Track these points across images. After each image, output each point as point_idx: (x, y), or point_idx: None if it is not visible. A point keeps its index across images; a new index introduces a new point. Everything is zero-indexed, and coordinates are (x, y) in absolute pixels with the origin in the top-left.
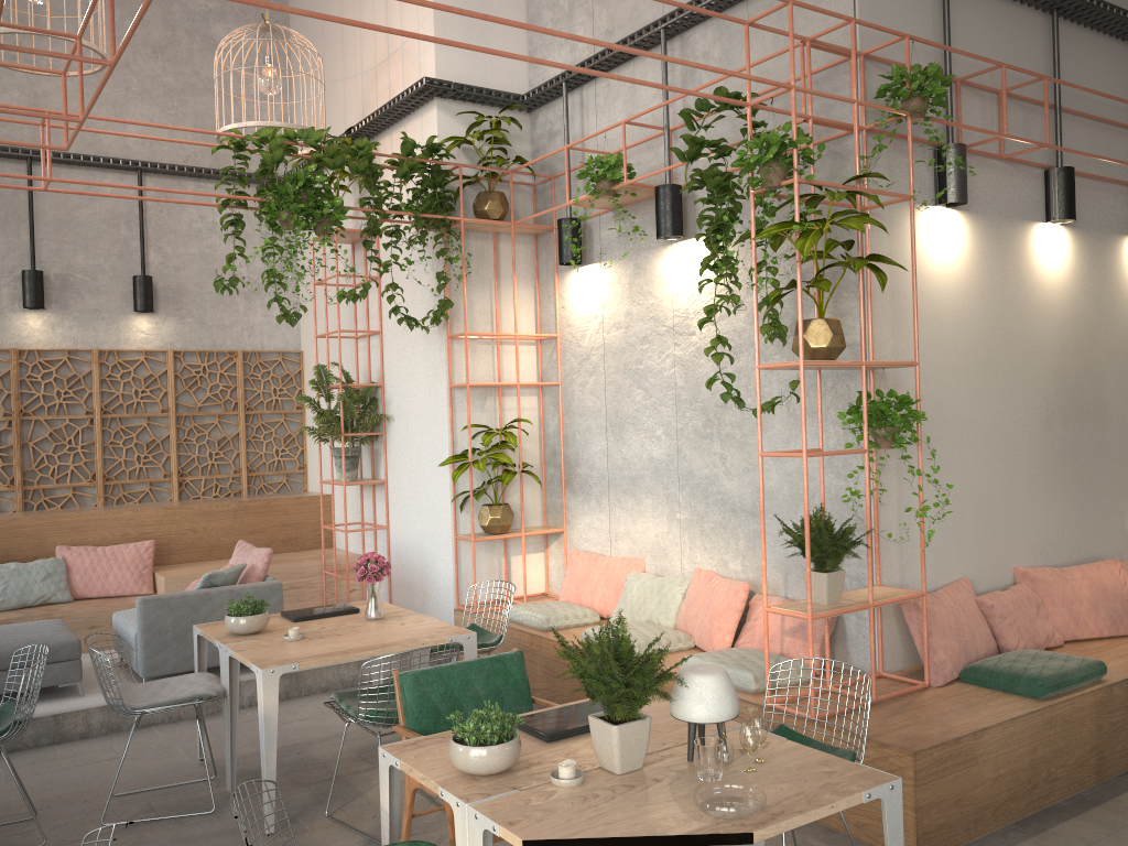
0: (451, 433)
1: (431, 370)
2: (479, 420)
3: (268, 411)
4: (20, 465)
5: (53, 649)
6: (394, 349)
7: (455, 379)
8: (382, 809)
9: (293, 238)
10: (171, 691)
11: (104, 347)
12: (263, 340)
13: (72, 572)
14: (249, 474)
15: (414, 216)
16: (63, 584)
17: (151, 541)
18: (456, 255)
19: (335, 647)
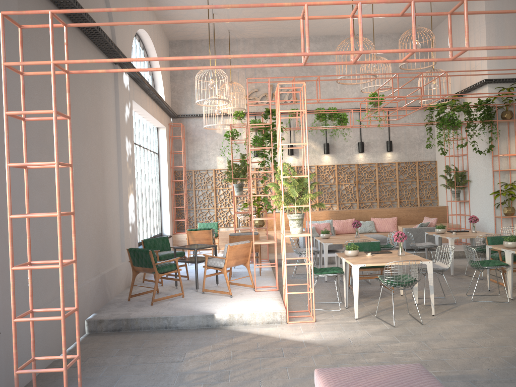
0: (493, 185)
1: (485, 166)
2: (502, 181)
3: (425, 180)
4: (358, 196)
5: (383, 239)
6: (472, 160)
7: (494, 168)
8: (486, 257)
9: (447, 132)
10: (423, 245)
11: (378, 162)
12: (423, 158)
13: (375, 224)
14: (419, 199)
15: (480, 120)
16: (373, 227)
17: (396, 217)
18: (494, 130)
19: (466, 235)
